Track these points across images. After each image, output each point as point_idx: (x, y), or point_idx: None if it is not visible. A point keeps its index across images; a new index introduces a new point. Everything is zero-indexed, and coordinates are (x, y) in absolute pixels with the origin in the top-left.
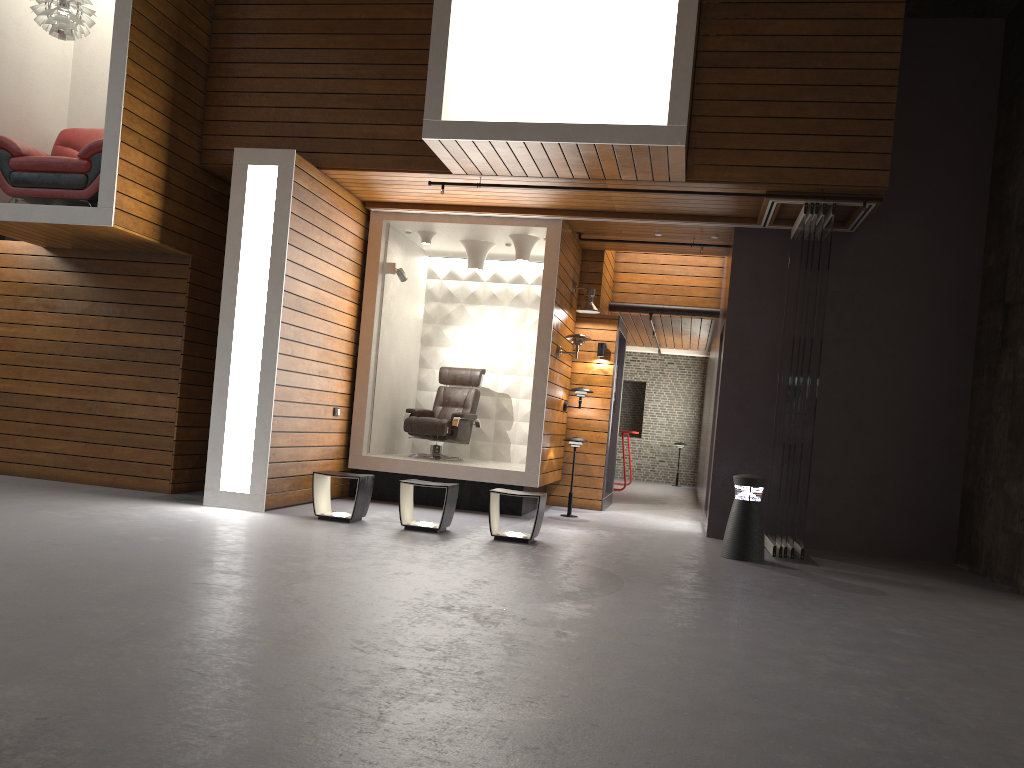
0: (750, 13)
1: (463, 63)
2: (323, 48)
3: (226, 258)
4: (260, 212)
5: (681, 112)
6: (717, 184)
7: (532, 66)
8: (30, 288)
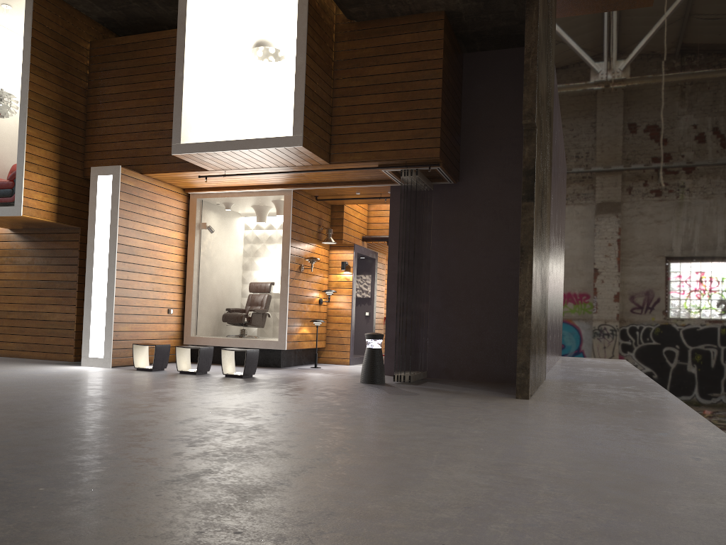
0: (360, 64)
1: (201, 109)
2: (142, 106)
3: (88, 228)
4: (104, 201)
5: (299, 127)
6: (348, 164)
7: (263, 103)
8: (3, 252)
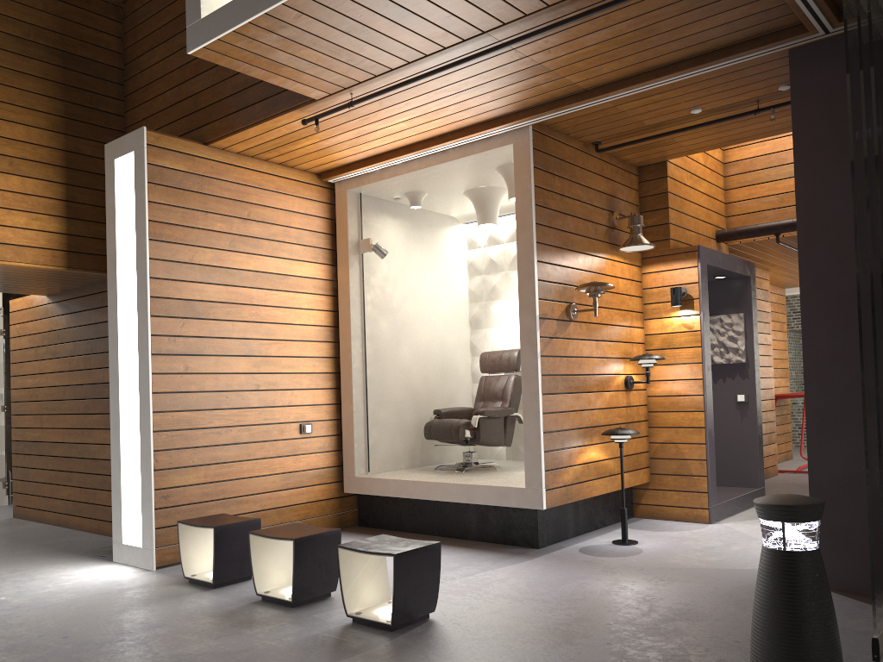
0: None
1: None
2: None
3: (108, 271)
4: (126, 210)
5: None
6: None
7: None
8: (42, 337)
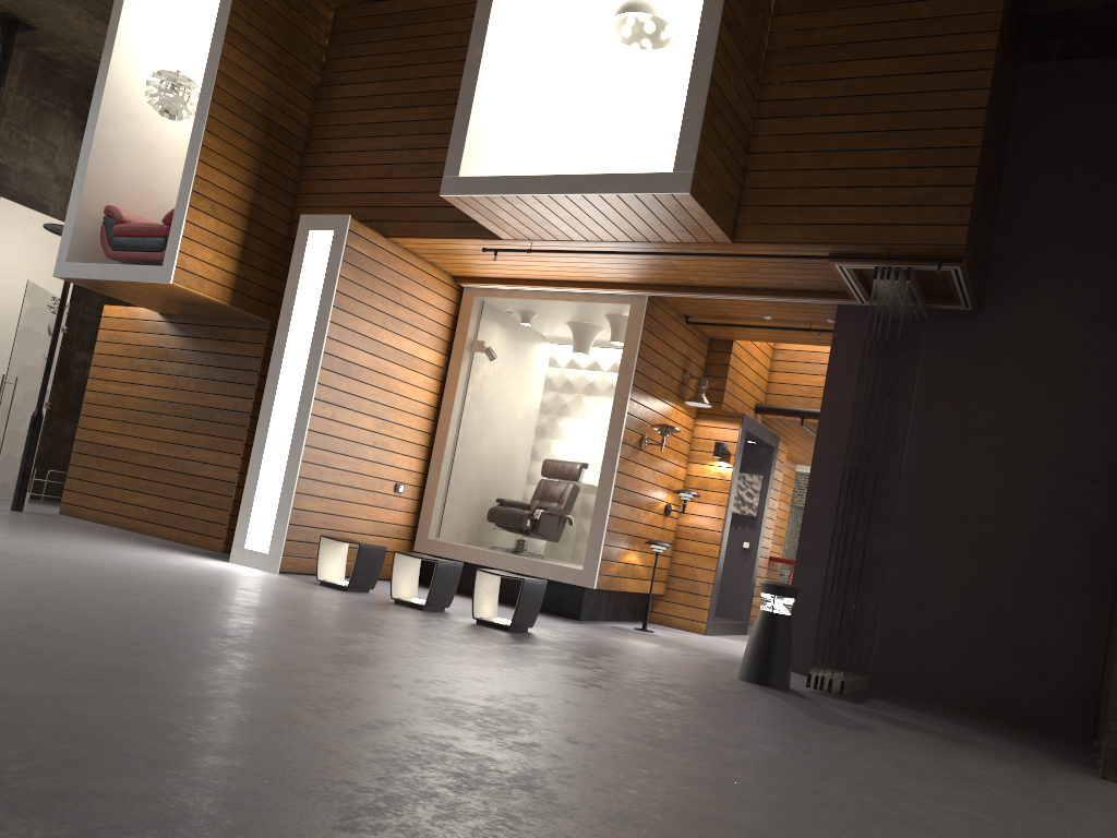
0: (818, 56)
1: (506, 123)
2: (403, 121)
3: (280, 320)
4: (313, 275)
5: (688, 157)
6: (769, 245)
7: (617, 133)
8: (144, 350)
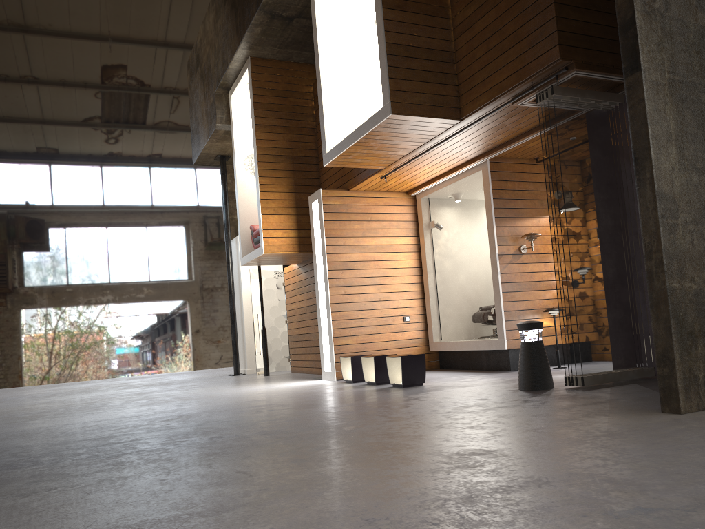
0: None
1: (353, 111)
2: None
3: (312, 252)
4: (317, 225)
5: (386, 94)
6: (477, 112)
7: None
8: (296, 284)
